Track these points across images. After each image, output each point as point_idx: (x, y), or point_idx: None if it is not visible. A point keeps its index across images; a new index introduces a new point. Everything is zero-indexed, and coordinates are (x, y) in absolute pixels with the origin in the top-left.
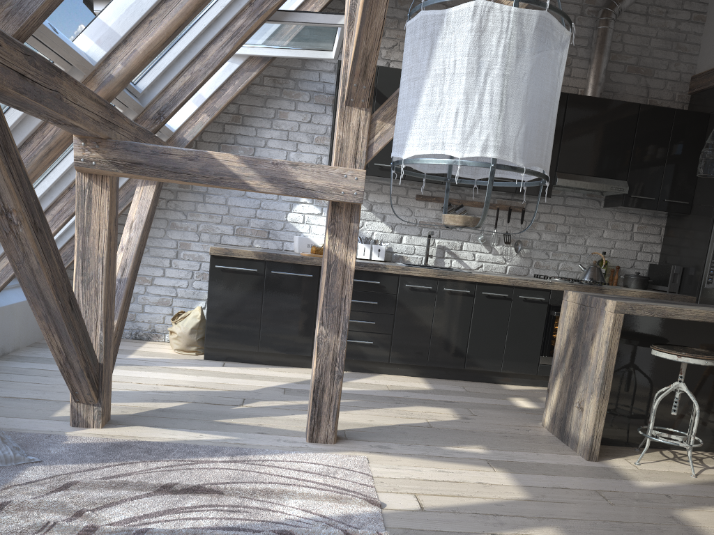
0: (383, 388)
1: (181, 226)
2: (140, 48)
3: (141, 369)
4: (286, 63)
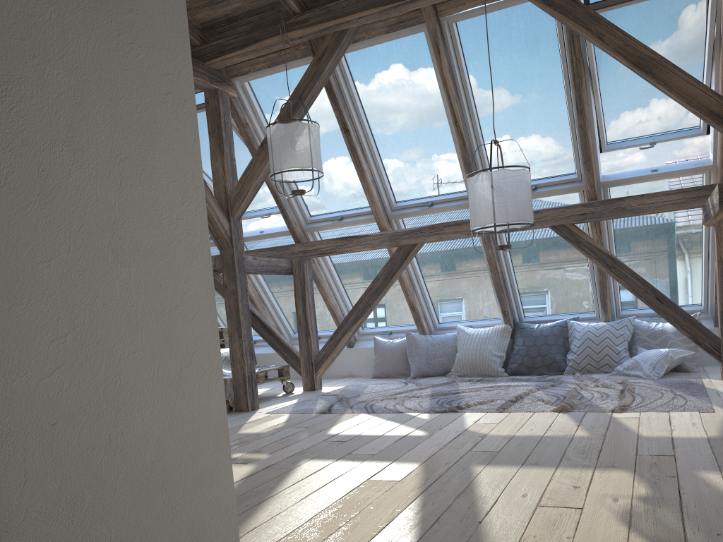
0: None
1: None
2: (718, 145)
3: None
4: None
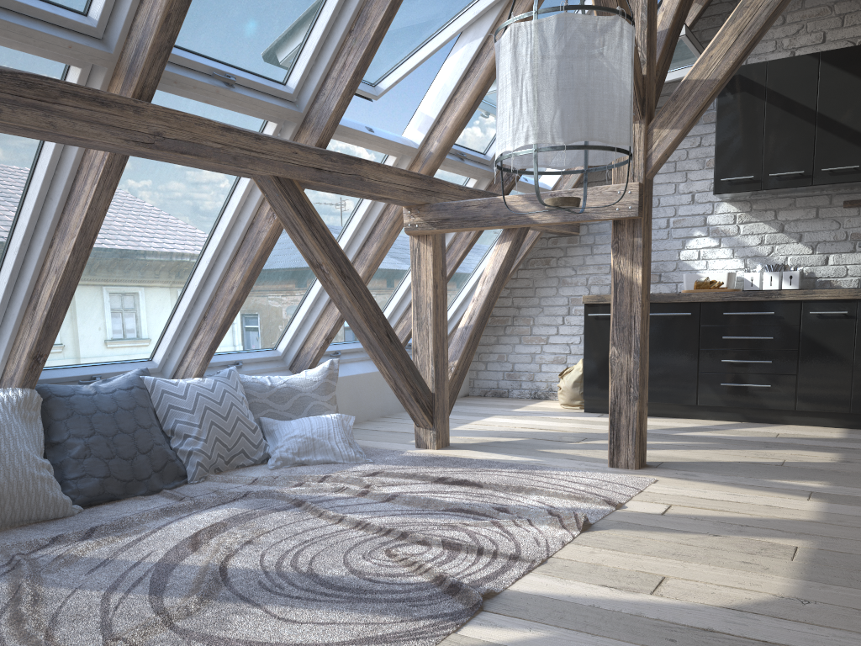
0: (769, 435)
1: (571, 281)
2: (449, 124)
3: (514, 418)
4: (669, 90)
